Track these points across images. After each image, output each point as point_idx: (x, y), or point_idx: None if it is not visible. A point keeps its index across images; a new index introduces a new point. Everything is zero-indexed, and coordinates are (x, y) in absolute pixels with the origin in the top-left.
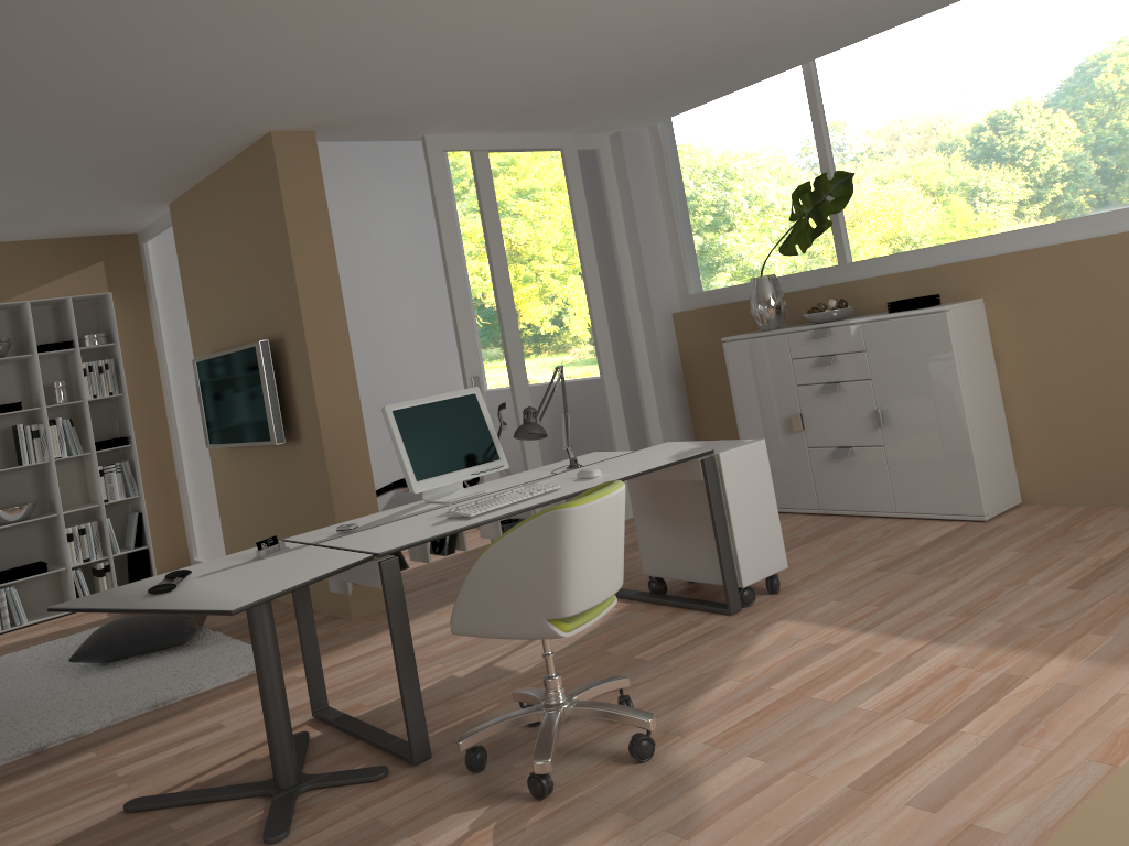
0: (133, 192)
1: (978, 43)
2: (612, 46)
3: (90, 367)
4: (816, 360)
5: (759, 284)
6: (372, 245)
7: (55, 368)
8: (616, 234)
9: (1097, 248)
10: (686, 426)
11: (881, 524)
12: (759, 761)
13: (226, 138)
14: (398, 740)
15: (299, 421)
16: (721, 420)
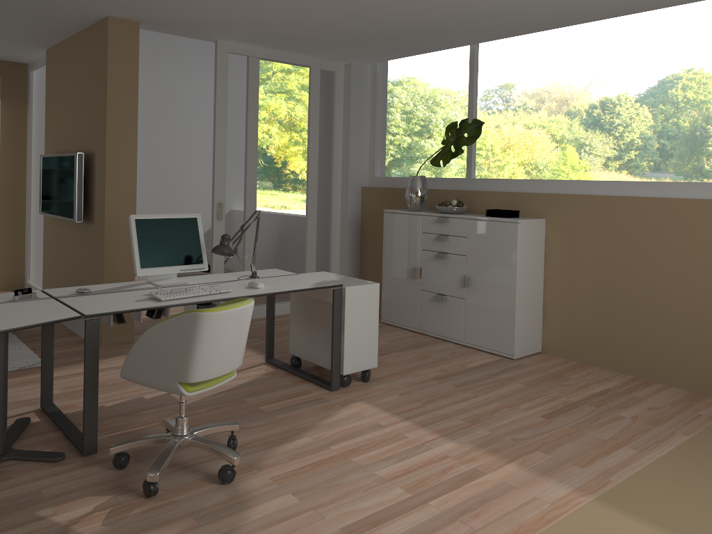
0: (19, 37)
1: (577, 55)
2: (338, 8)
3: None
4: (436, 236)
5: (413, 180)
6: (187, 102)
7: None
8: (336, 128)
9: (619, 203)
10: (355, 259)
11: (452, 348)
12: (295, 499)
13: (77, 14)
14: (82, 436)
15: (94, 210)
16: (377, 260)
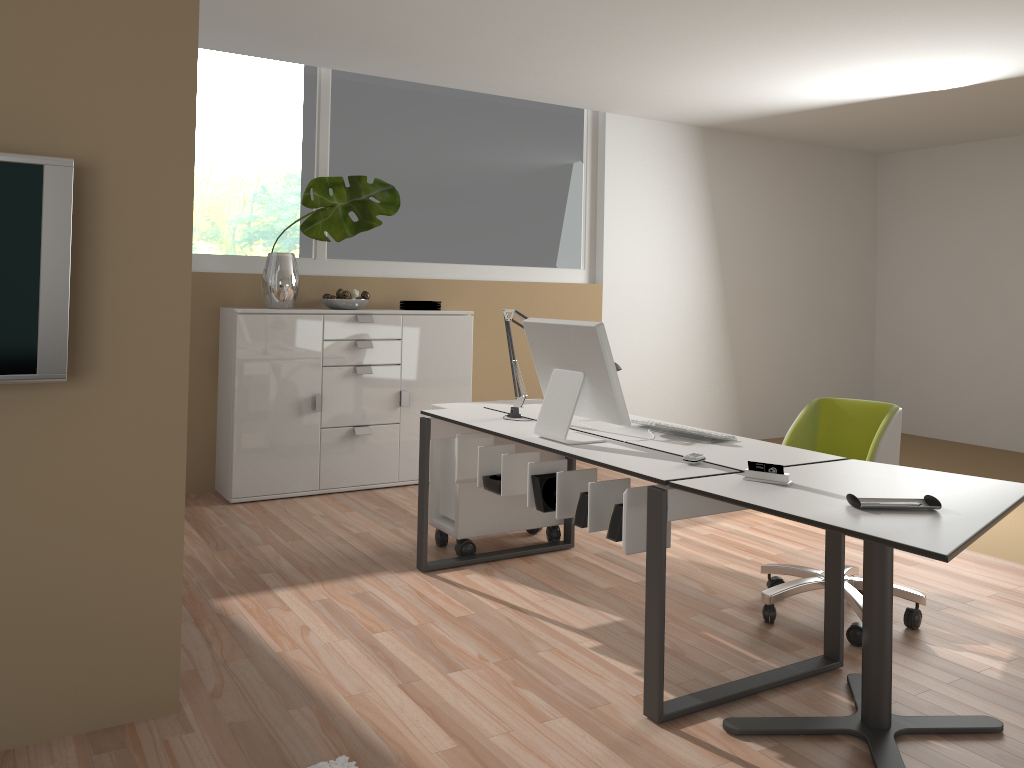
0: None
1: (466, 125)
2: (466, 5)
3: None
4: (351, 343)
5: (290, 261)
6: None
7: None
8: None
9: (522, 289)
10: None
11: (404, 491)
12: None
13: None
14: (791, 666)
15: (91, 338)
16: None
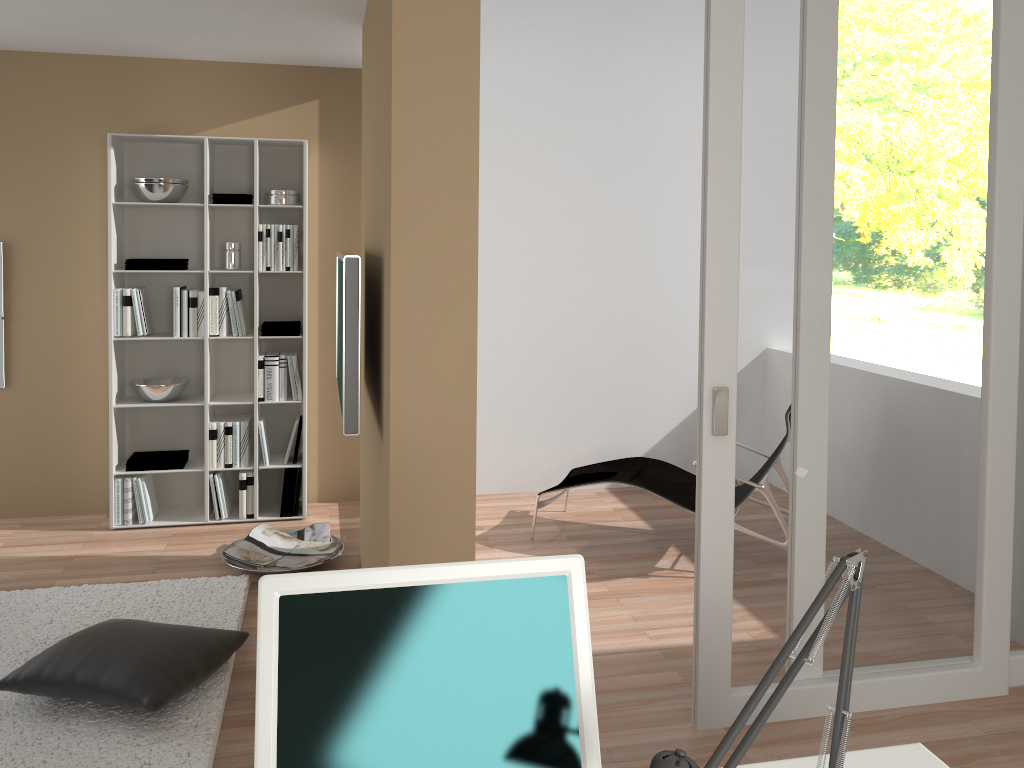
0: None
1: None
2: None
3: (268, 231)
4: None
5: None
6: (671, 123)
7: (242, 224)
8: None
9: None
10: None
11: None
12: None
13: None
14: None
15: (383, 406)
16: None
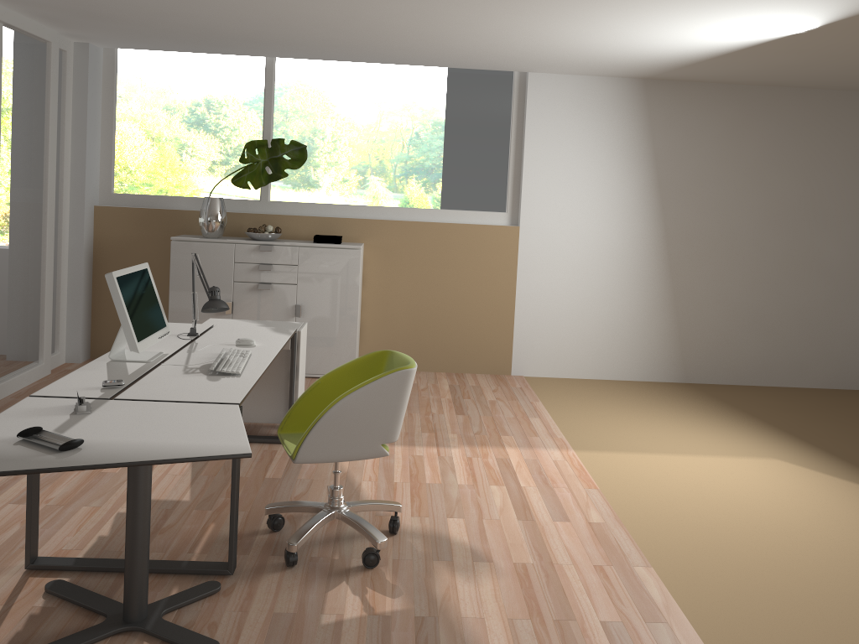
0: None
1: (392, 92)
2: (241, 11)
3: None
4: (256, 266)
5: (214, 203)
6: None
7: None
8: (67, 128)
9: (435, 228)
10: (89, 301)
11: None
12: (458, 518)
13: None
14: (187, 562)
15: None
16: None
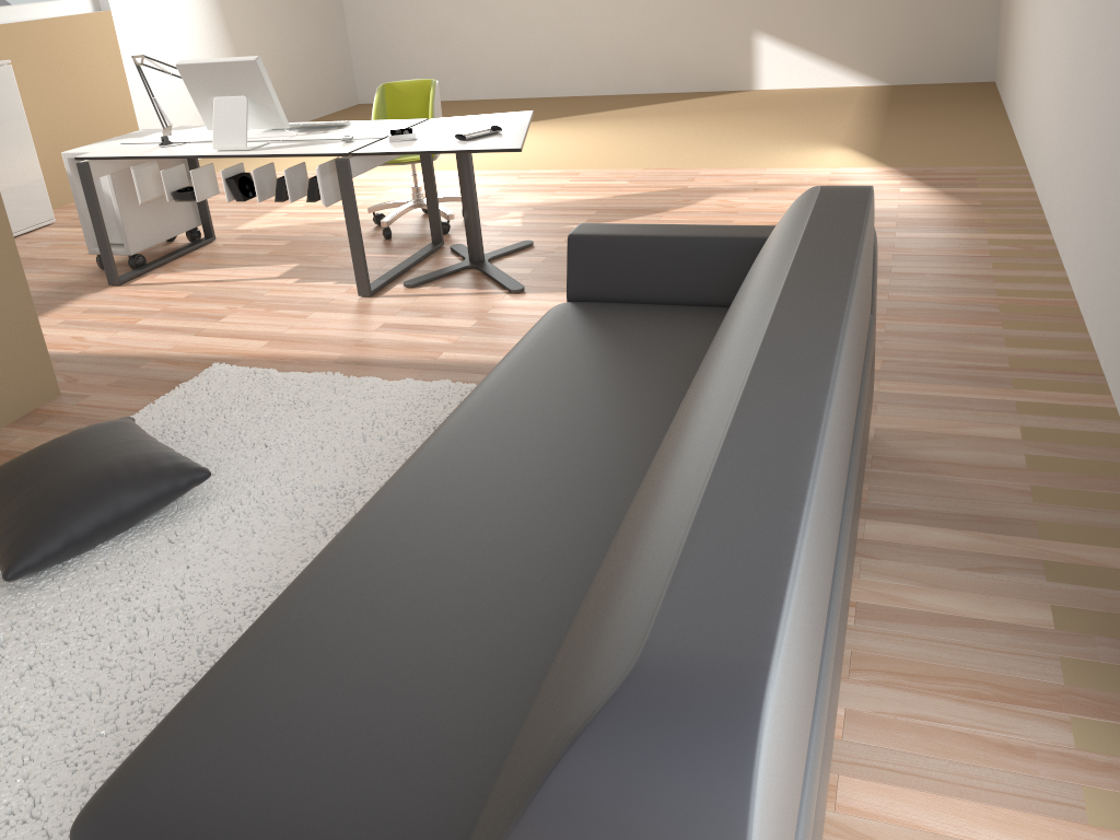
0: None
1: None
2: None
3: None
4: None
5: None
6: None
7: None
8: None
9: (36, 28)
10: None
11: None
12: None
13: None
14: (420, 252)
15: None
16: None
